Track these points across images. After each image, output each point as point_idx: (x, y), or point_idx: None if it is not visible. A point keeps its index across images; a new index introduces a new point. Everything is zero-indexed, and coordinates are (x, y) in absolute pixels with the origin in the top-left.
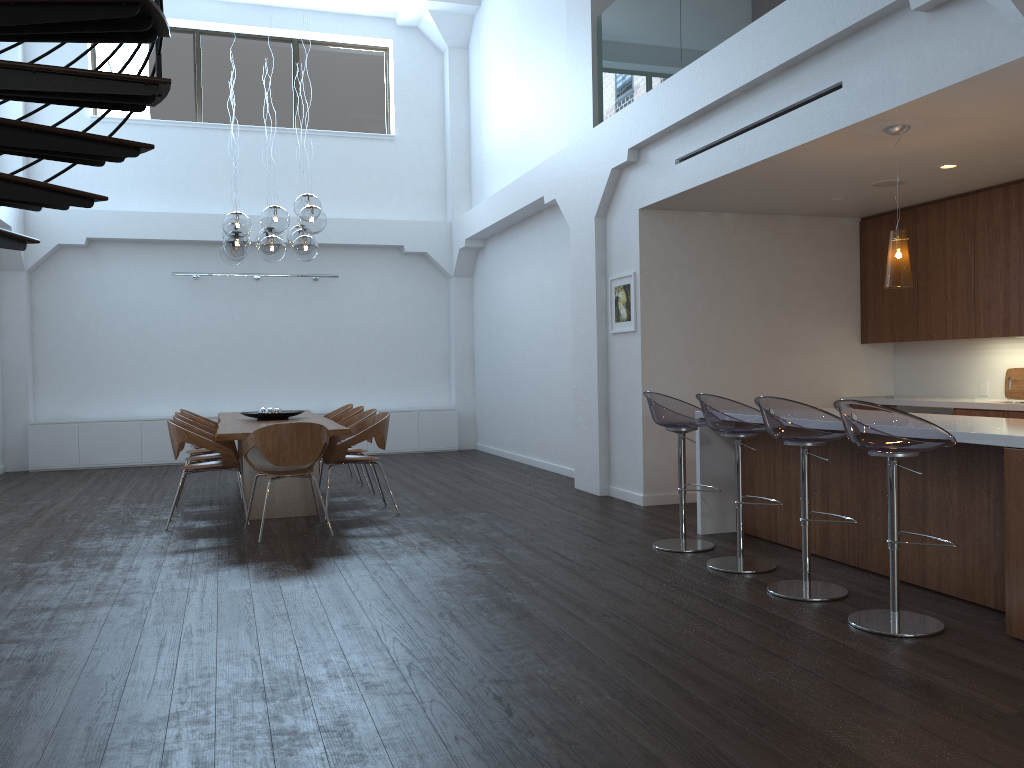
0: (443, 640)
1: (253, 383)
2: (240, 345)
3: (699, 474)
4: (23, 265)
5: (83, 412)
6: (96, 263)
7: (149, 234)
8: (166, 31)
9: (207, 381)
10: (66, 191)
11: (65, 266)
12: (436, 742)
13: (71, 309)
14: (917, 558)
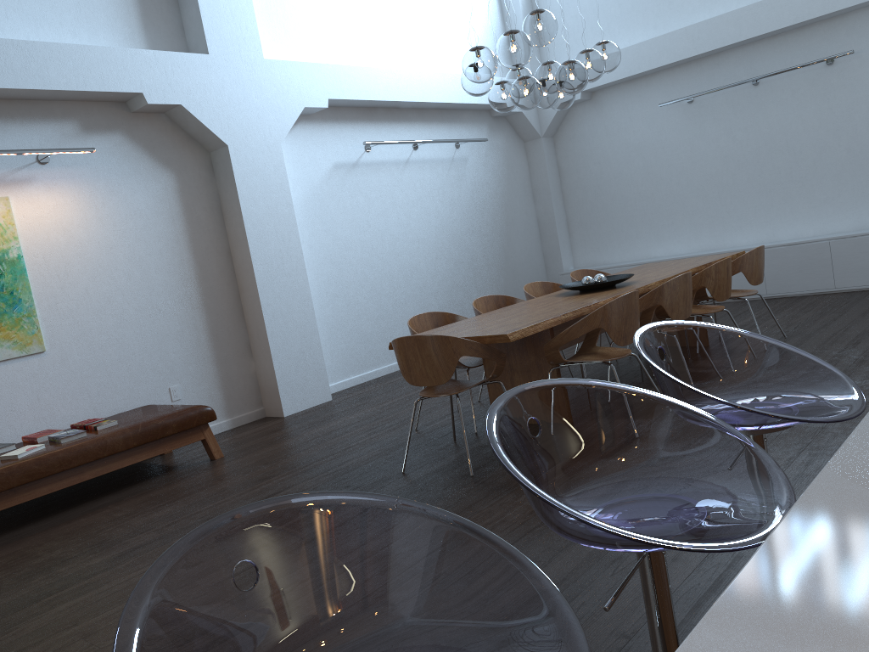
0: None
1: (764, 208)
2: (745, 167)
3: None
4: (537, 133)
5: (608, 257)
6: (599, 113)
7: (631, 70)
8: None
9: (714, 213)
10: None
11: (576, 123)
12: None
13: (586, 162)
14: None
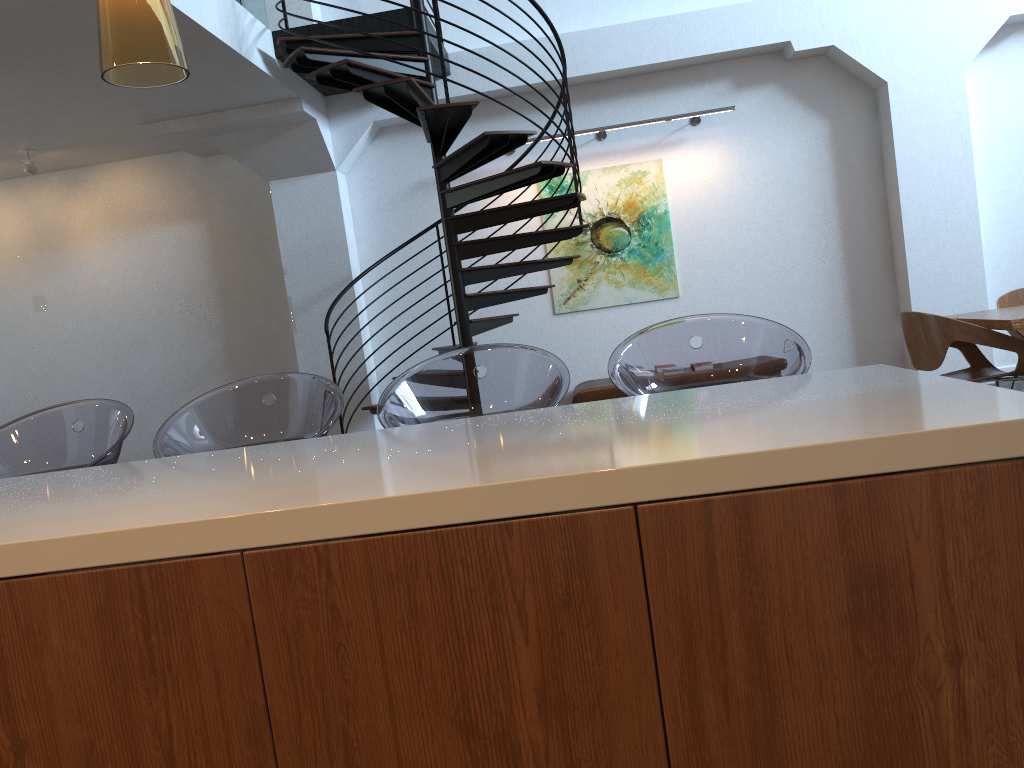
0: None
1: None
2: None
3: None
4: None
5: None
6: None
7: None
8: (400, 82)
9: None
10: (514, 171)
11: None
12: None
13: None
14: None
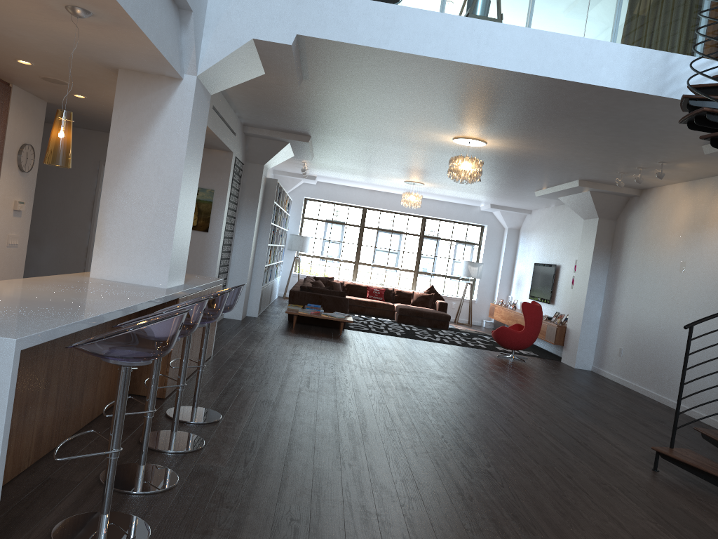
0: (469, 476)
1: None
2: None
3: (5, 452)
4: None
5: None
6: None
7: None
8: (698, 112)
9: None
10: None
11: None
12: (473, 435)
13: None
14: (92, 401)
